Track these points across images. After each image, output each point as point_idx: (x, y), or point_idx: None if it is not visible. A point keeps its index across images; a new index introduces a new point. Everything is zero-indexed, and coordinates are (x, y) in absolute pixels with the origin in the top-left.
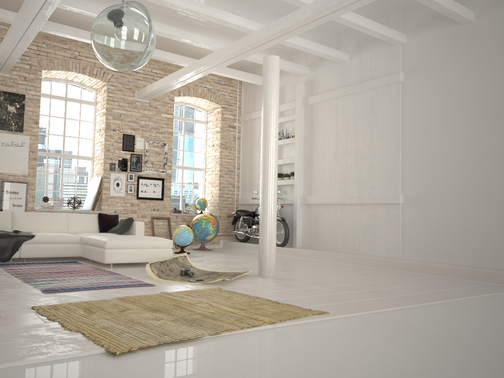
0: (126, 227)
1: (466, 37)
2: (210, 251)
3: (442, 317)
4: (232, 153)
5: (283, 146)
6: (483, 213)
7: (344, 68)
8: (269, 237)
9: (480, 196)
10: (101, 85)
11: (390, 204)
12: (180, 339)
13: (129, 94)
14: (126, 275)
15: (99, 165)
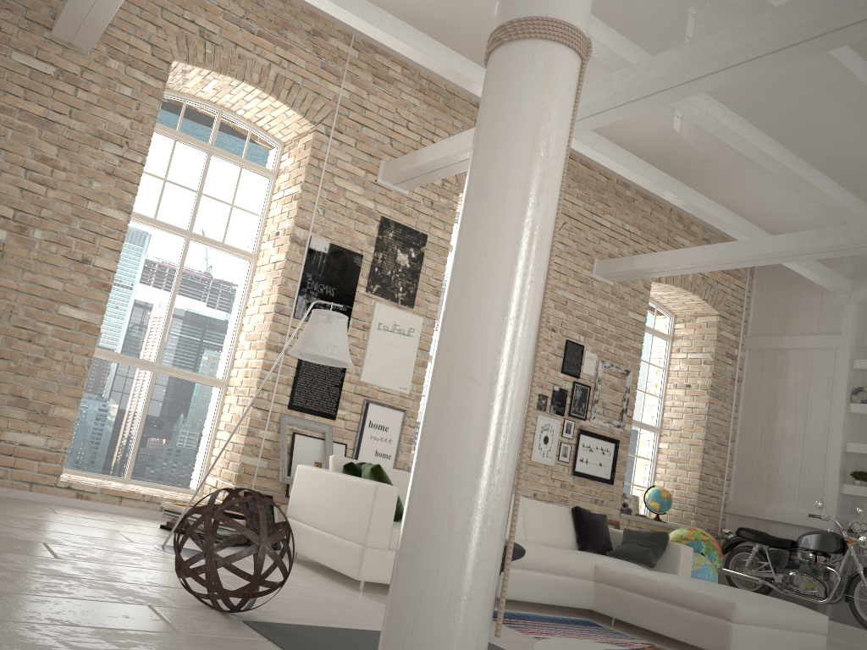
0: (658, 553)
1: None
2: None
3: None
4: (726, 409)
5: None
6: None
7: None
8: None
9: None
10: None
11: None
12: None
13: (585, 264)
14: None
15: None
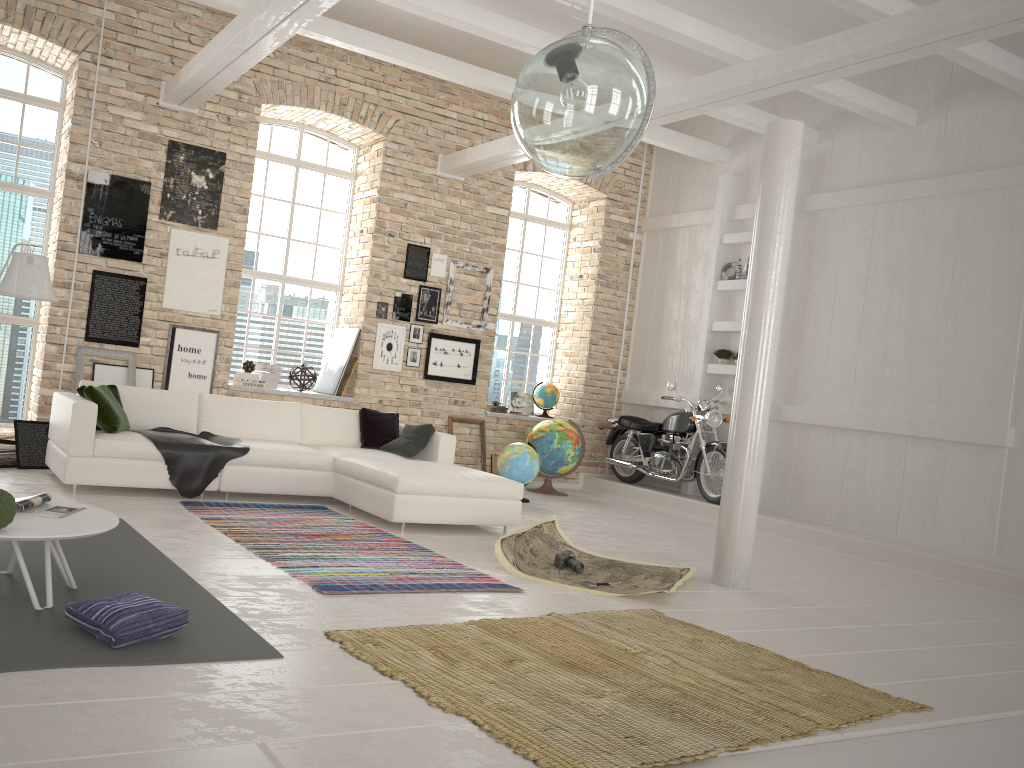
0: (420, 444)
1: None
2: (565, 499)
3: None
4: (619, 297)
5: (738, 293)
6: None
7: (901, 139)
8: (746, 506)
9: None
10: (370, 139)
11: (982, 445)
12: (679, 758)
13: (426, 162)
14: (446, 557)
15: (355, 303)
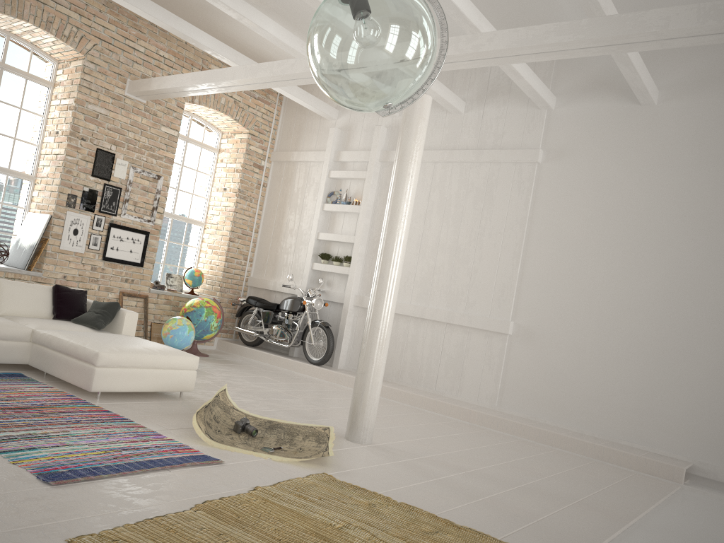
0: (108, 318)
1: (642, 123)
2: (209, 359)
3: None
4: (252, 207)
5: (338, 214)
6: (624, 370)
7: (454, 121)
8: (376, 381)
9: (624, 346)
10: (70, 56)
11: (493, 332)
12: None
13: (117, 84)
14: (146, 427)
15: (47, 193)
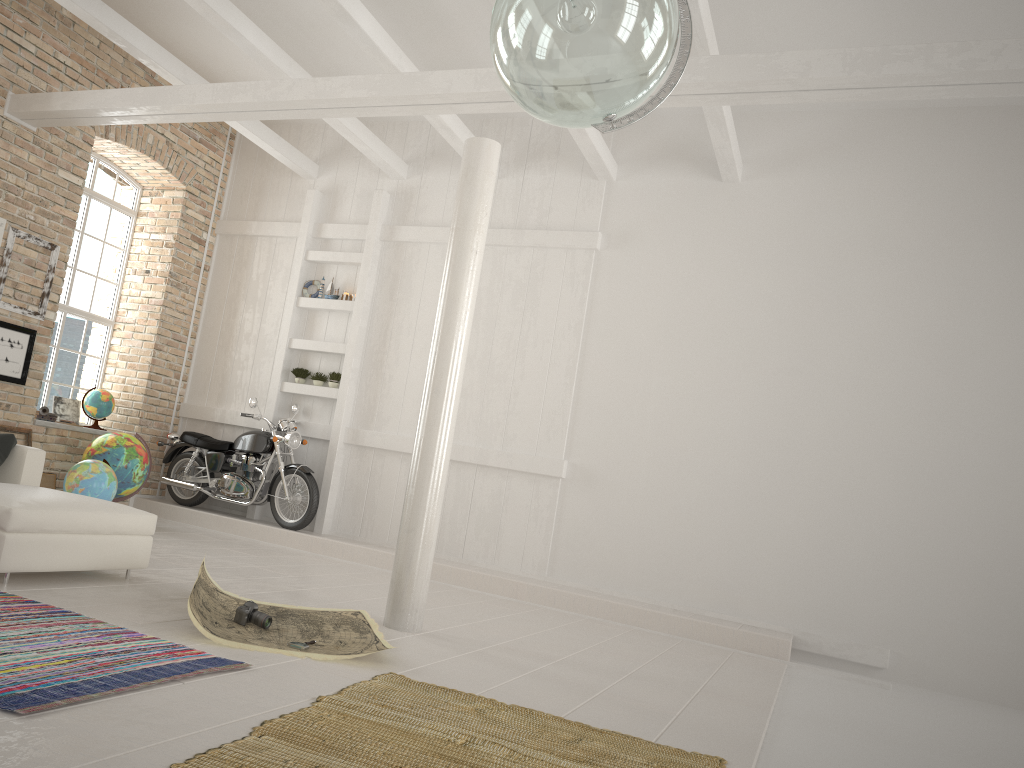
0: None
1: (724, 205)
2: None
3: (851, 753)
4: (188, 300)
5: (319, 312)
6: (709, 520)
7: None
8: (429, 540)
9: (708, 489)
10: None
11: (541, 475)
12: None
13: None
14: (105, 621)
15: None
